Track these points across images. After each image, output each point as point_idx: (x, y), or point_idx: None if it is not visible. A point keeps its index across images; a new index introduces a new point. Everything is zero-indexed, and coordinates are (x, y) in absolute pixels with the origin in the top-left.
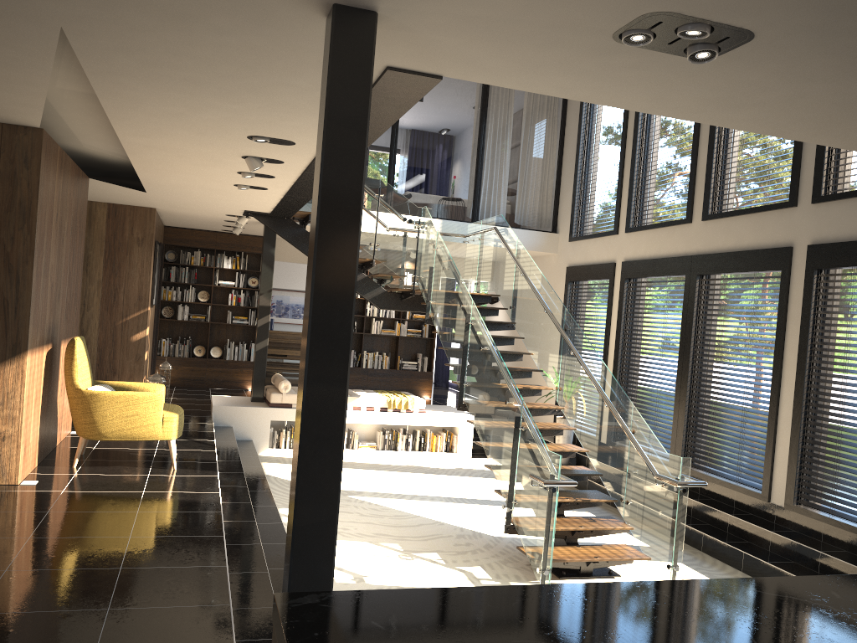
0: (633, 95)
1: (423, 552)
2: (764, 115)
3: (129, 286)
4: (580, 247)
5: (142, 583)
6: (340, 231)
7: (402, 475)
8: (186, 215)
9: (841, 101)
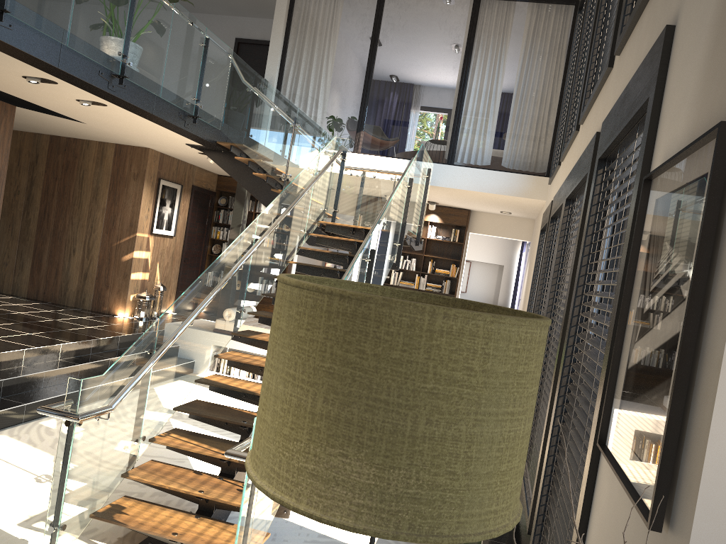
0: None
1: None
2: None
3: (124, 214)
4: (551, 189)
5: None
6: None
7: None
8: (187, 157)
9: None
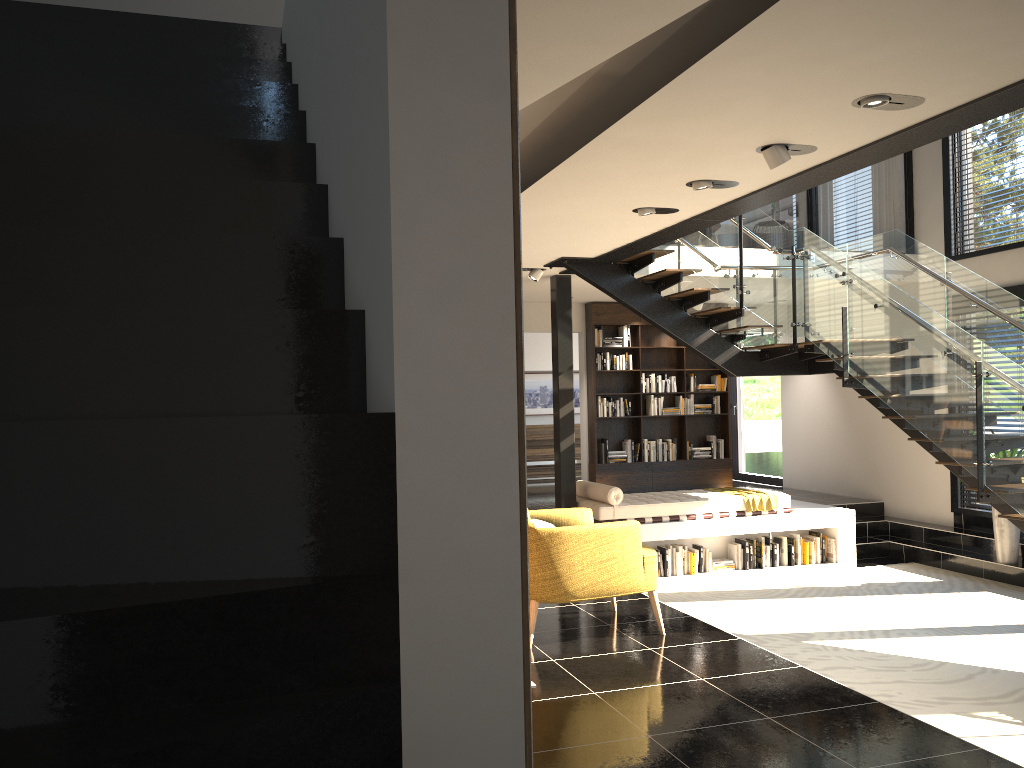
0: None
1: None
2: None
3: None
4: (970, 267)
5: None
6: None
7: (818, 603)
8: None
9: None
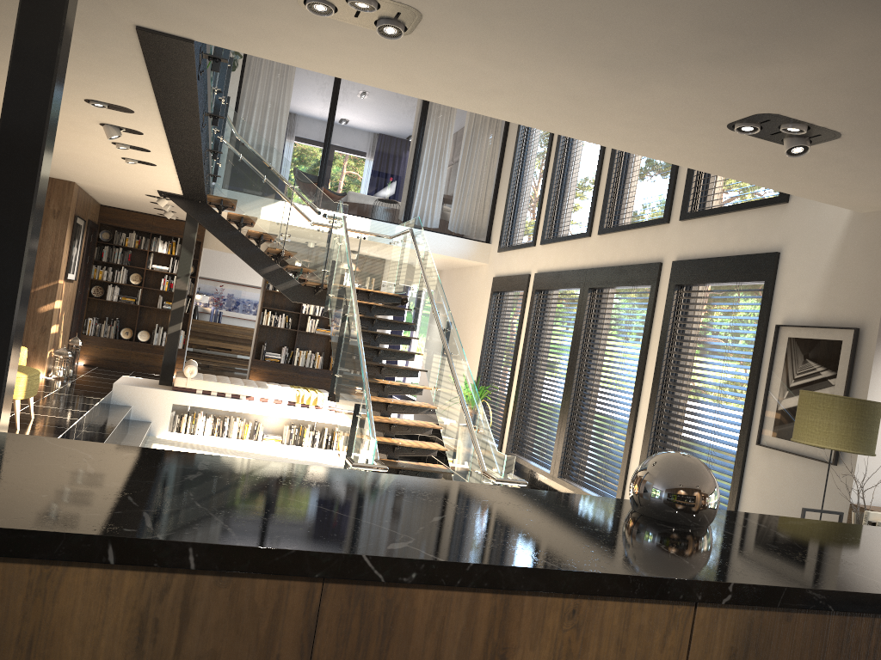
0: (381, 74)
1: None
2: (515, 105)
3: (40, 257)
4: (506, 258)
5: None
6: (18, 165)
7: None
8: (110, 193)
9: (567, 94)
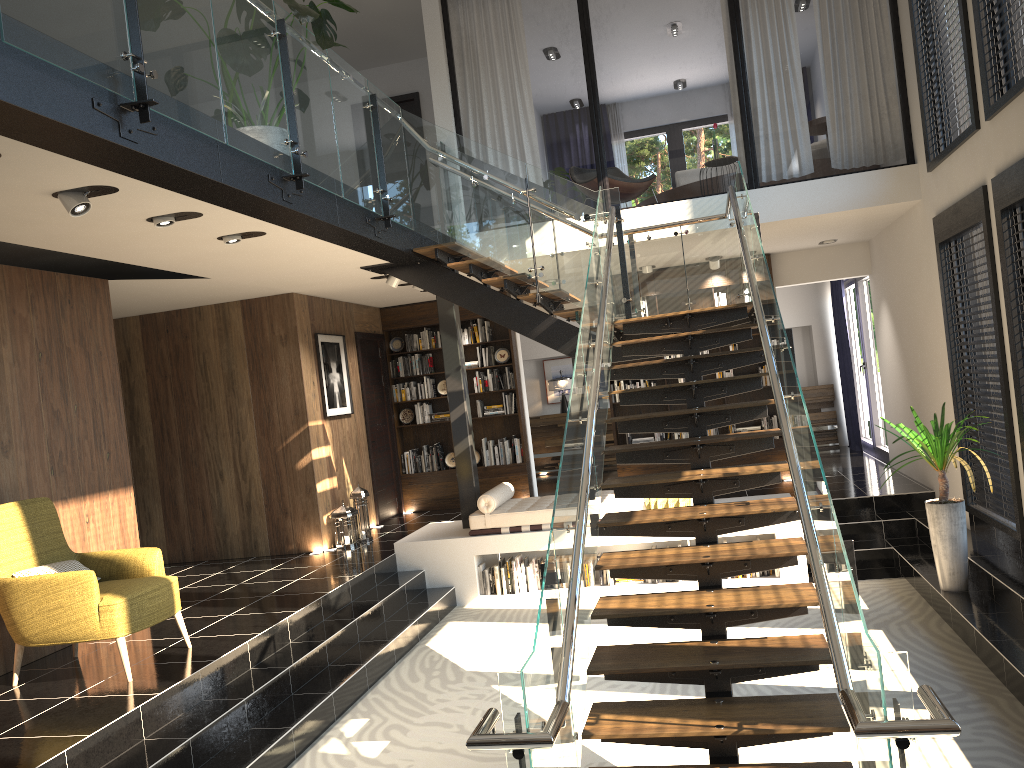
0: None
1: None
2: None
3: (282, 400)
4: (942, 176)
5: None
6: None
7: (638, 633)
8: (347, 291)
9: None
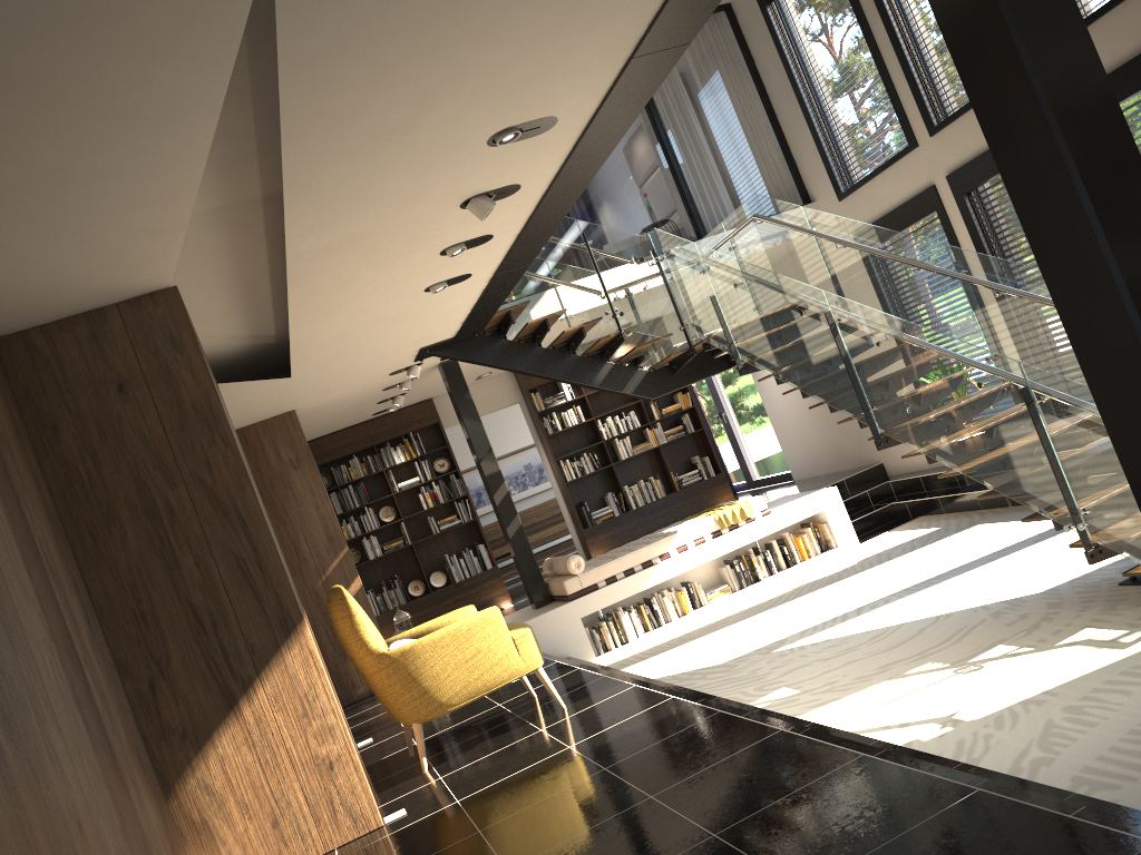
0: None
1: (980, 652)
2: None
3: (309, 529)
4: (862, 198)
5: (787, 835)
6: None
7: (806, 600)
8: (332, 405)
9: None
